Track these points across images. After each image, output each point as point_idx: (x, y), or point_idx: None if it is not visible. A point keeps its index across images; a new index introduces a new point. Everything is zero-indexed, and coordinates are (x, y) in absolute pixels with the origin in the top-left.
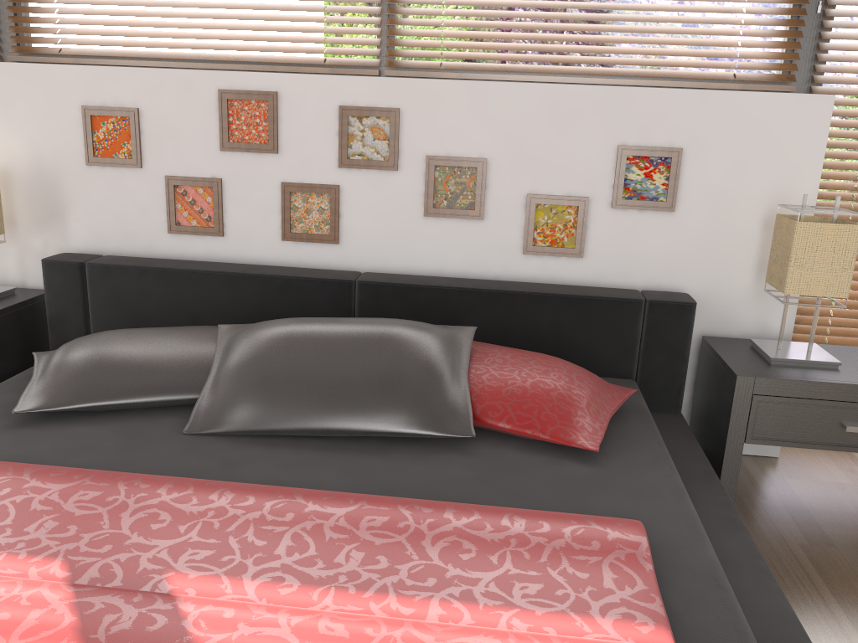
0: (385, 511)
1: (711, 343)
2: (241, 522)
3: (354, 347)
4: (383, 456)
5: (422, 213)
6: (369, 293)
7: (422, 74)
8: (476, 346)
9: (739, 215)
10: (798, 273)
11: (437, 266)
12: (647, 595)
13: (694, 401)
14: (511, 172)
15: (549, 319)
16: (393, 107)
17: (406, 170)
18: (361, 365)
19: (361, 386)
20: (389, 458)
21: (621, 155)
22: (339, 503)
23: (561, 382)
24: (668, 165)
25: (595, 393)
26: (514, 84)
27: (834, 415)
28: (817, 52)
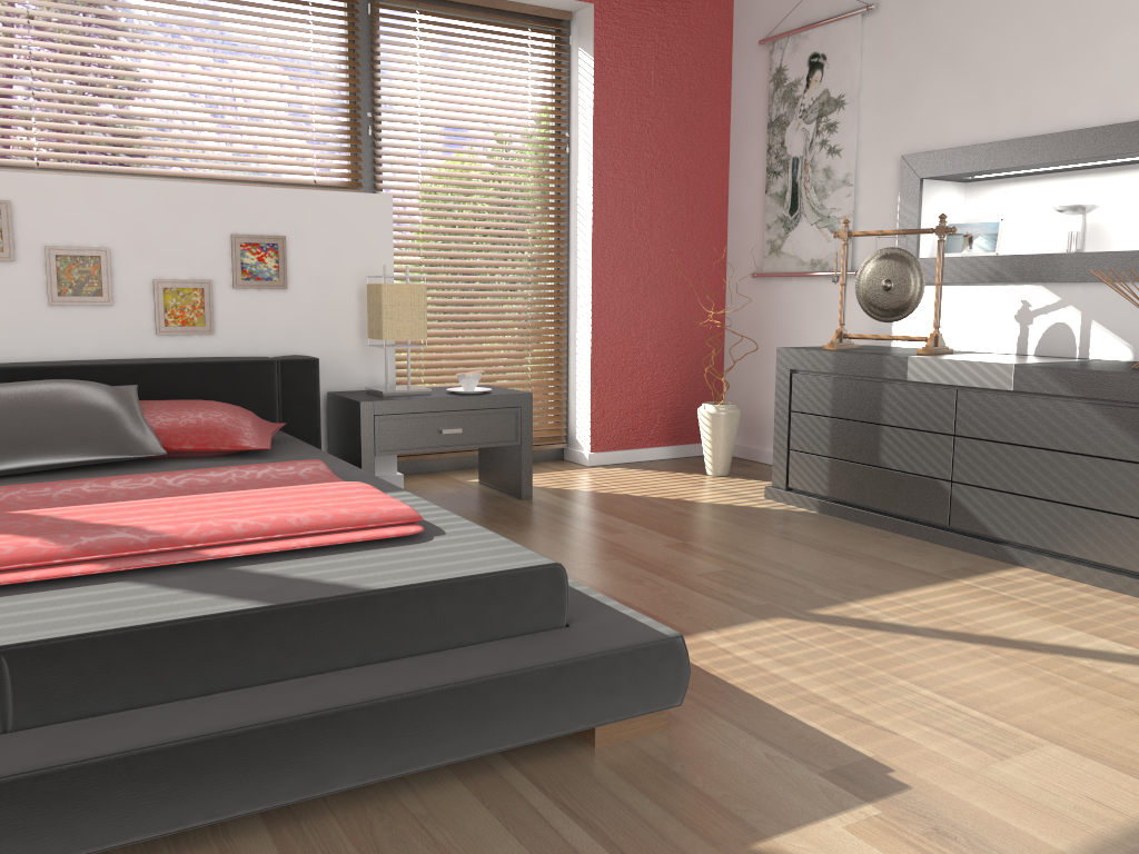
0: (127, 477)
1: (336, 393)
2: (7, 496)
3: (34, 398)
4: (90, 476)
5: (47, 303)
6: (5, 379)
7: (19, 172)
8: (140, 401)
9: (339, 290)
10: (390, 323)
11: (69, 354)
12: (332, 478)
13: (330, 449)
14: (135, 259)
15: (195, 385)
16: (3, 200)
17: (24, 260)
18: (47, 410)
19: (52, 426)
20: (96, 476)
21: (235, 242)
22: (85, 479)
23: (228, 411)
24: (276, 250)
25: (256, 419)
26: (128, 181)
27: (433, 424)
28: (374, 165)
